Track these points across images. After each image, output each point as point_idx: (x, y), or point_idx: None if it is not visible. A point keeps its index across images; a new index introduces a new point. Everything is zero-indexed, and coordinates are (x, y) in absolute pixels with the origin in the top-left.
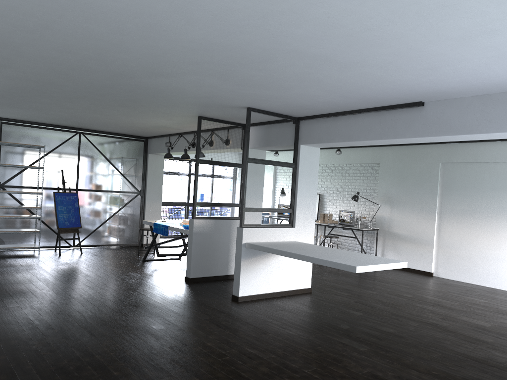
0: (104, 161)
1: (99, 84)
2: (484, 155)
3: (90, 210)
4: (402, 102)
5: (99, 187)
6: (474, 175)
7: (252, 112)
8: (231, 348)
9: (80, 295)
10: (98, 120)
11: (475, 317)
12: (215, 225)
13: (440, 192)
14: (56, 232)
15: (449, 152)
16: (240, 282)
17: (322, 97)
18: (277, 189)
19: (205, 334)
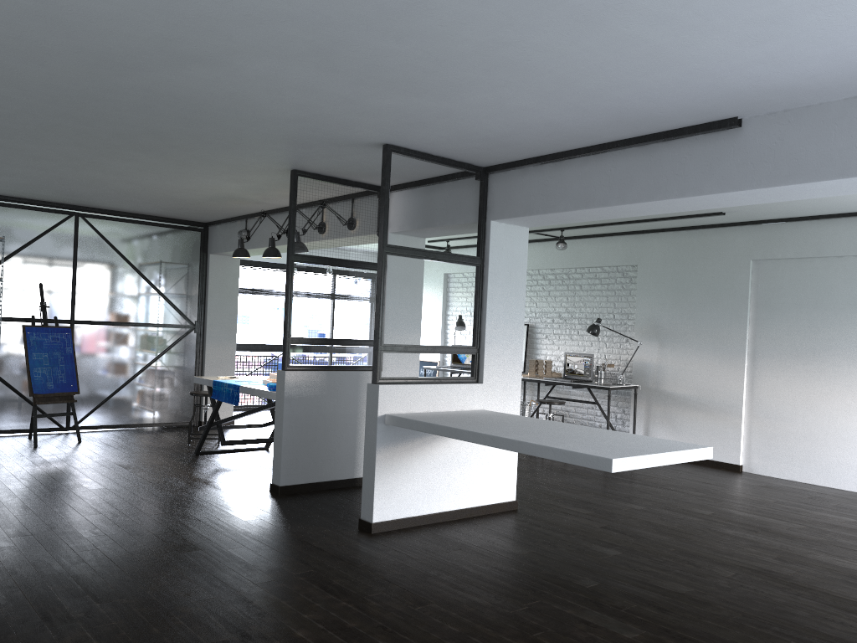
0: (124, 267)
1: (73, 92)
2: (836, 243)
3: (99, 360)
4: (697, 120)
5: (115, 316)
6: (817, 282)
7: (394, 157)
8: (349, 642)
9: (49, 527)
10: (104, 187)
11: (841, 555)
12: (328, 382)
13: (752, 314)
14: (32, 403)
15: (768, 239)
16: (375, 494)
17: (532, 112)
18: (450, 319)
19: (295, 610)
